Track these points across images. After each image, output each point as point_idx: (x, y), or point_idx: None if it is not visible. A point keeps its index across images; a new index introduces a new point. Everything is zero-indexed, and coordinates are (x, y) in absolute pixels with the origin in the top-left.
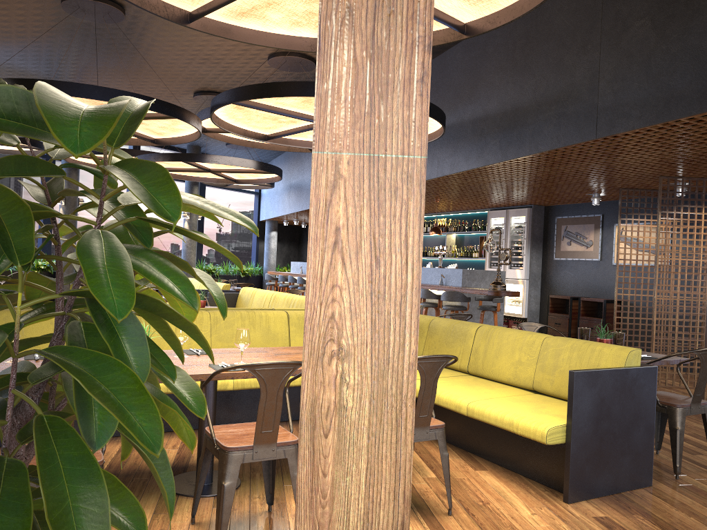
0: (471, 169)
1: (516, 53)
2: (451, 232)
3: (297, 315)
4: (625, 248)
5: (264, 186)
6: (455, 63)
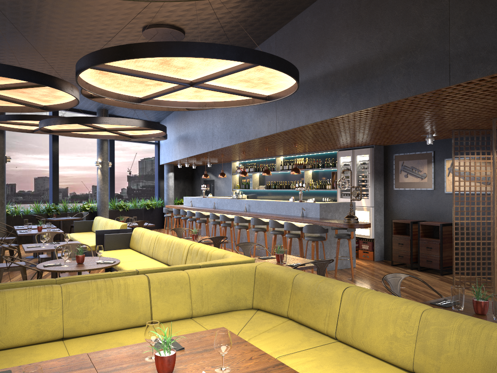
0: (324, 120)
1: (361, 10)
2: (308, 169)
3: (158, 279)
4: (459, 181)
5: (160, 138)
6: (305, 26)
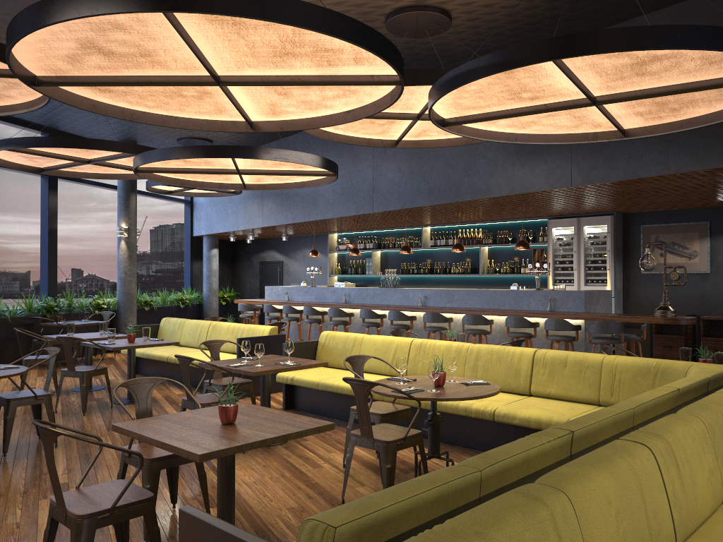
0: (709, 169)
1: None
2: (487, 245)
3: None
4: None
5: (221, 193)
6: None
